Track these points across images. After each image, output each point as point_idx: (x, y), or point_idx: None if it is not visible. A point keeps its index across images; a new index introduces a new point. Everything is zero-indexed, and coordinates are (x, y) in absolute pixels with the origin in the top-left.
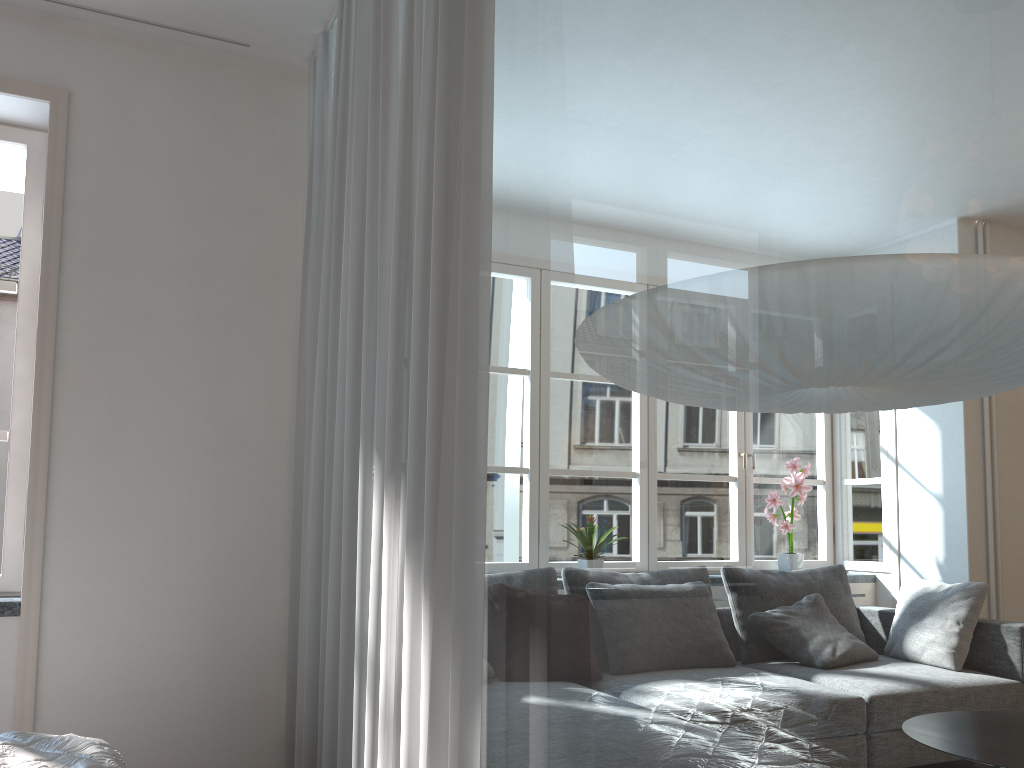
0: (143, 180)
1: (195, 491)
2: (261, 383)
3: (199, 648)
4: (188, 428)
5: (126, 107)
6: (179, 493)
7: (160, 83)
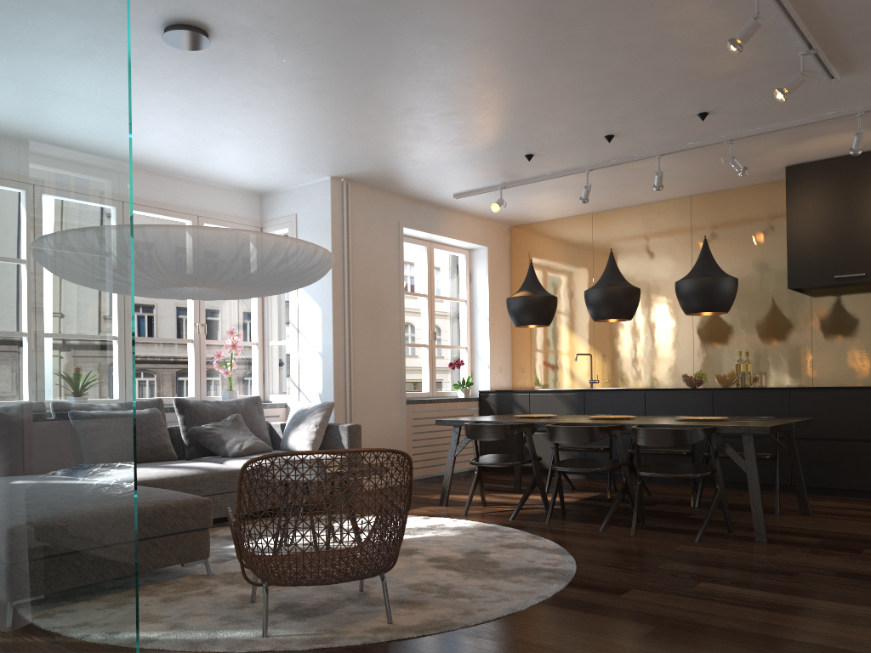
0: None
1: None
2: None
3: None
4: None
5: None
6: None
7: None
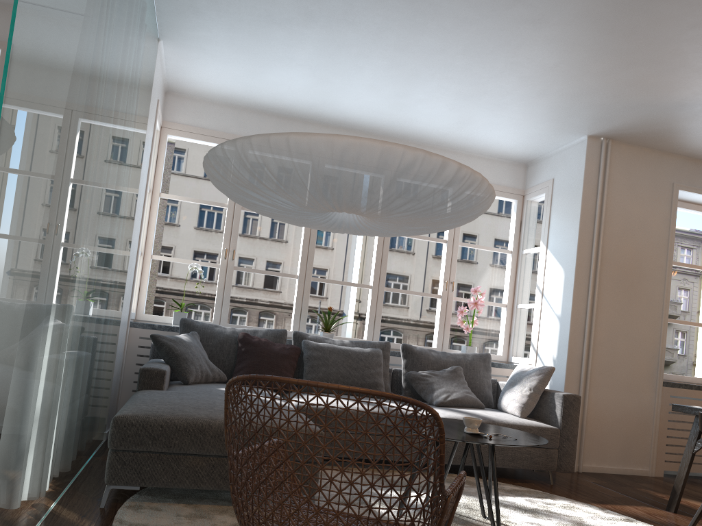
0: None
1: None
2: None
3: None
4: None
5: None
6: None
7: None
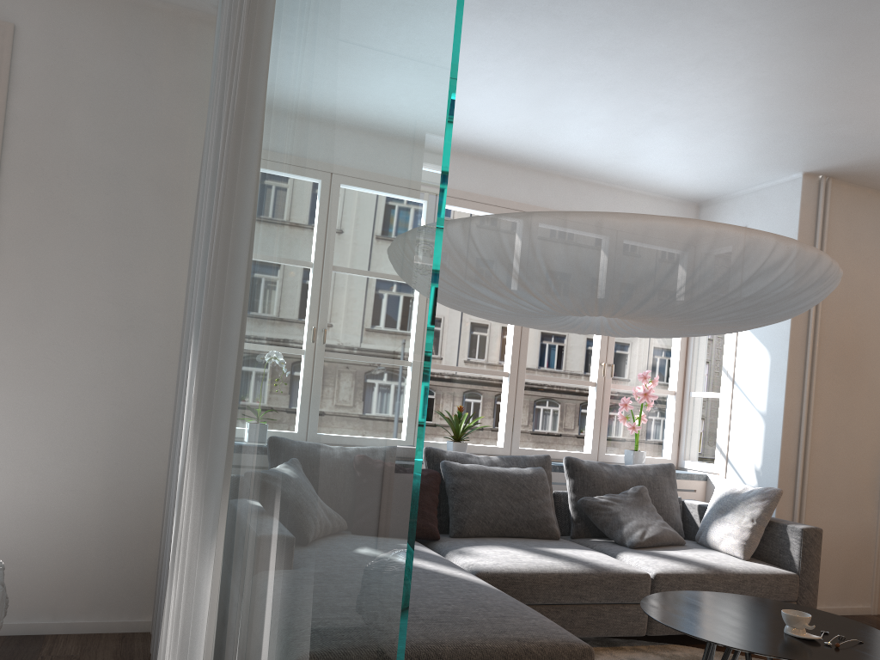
0: (73, 103)
1: (102, 361)
2: (163, 277)
3: (98, 486)
4: (99, 309)
5: (62, 41)
6: (89, 361)
7: (92, 22)
